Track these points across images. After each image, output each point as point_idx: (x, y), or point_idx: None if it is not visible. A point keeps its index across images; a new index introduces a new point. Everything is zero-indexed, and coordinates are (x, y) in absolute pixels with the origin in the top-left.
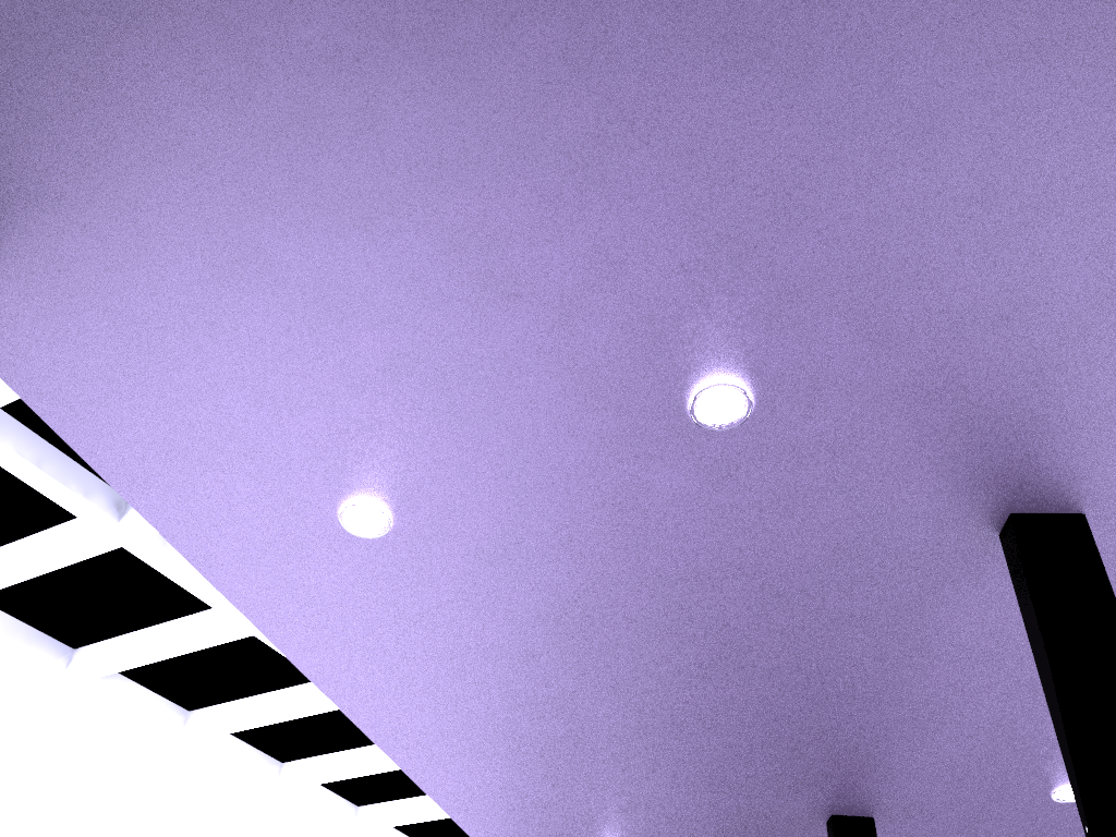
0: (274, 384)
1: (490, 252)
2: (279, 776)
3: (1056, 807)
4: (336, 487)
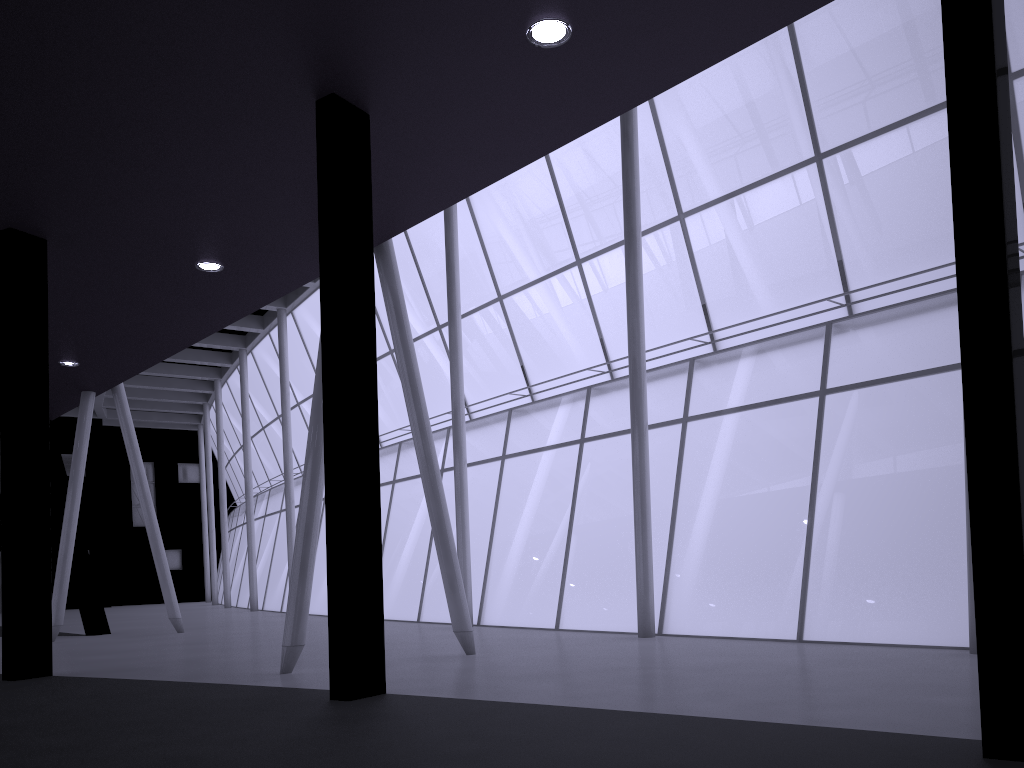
0: None
1: None
2: None
3: (193, 272)
4: None
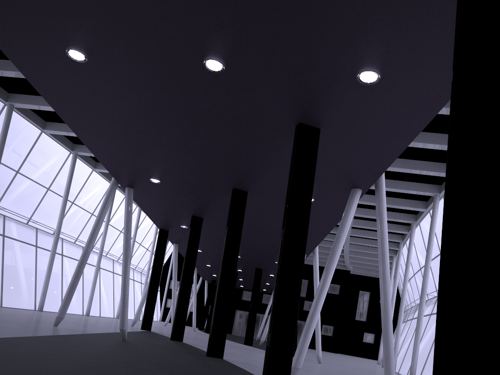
0: (47, 2)
1: None
2: (7, 100)
3: None
4: (66, 42)
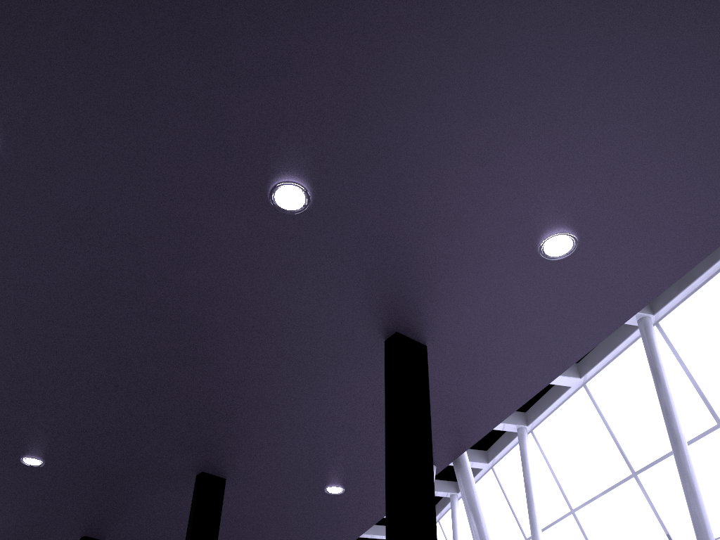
0: None
1: (207, 5)
2: None
3: (324, 495)
4: None
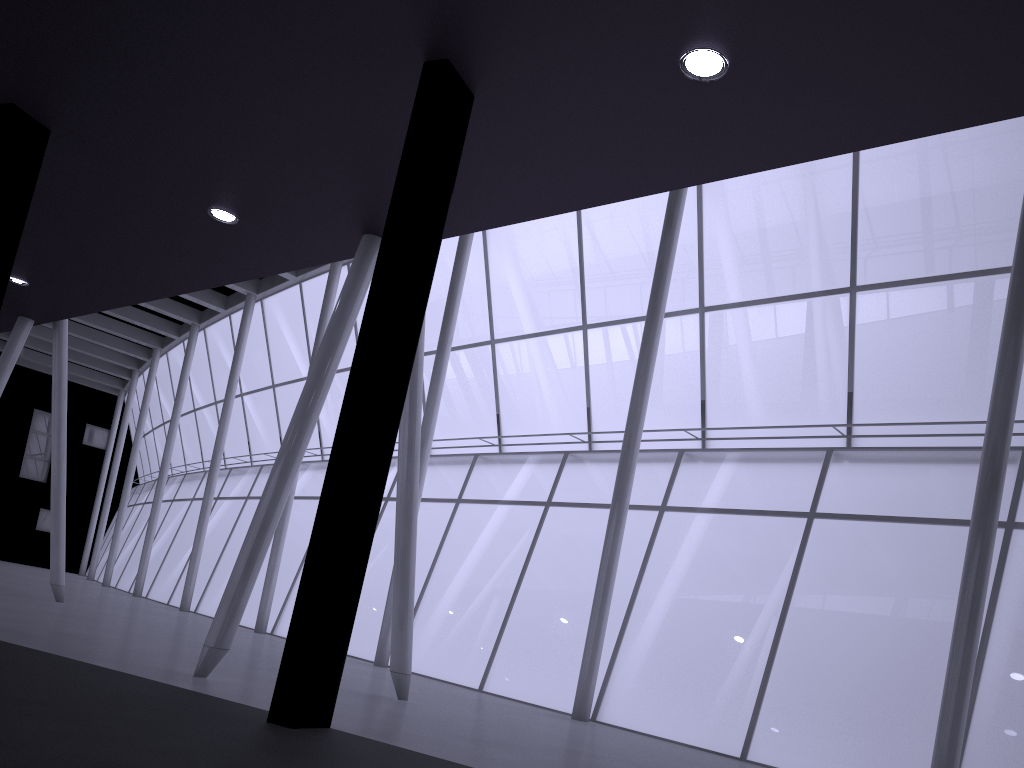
0: None
1: None
2: None
3: (202, 216)
4: None
